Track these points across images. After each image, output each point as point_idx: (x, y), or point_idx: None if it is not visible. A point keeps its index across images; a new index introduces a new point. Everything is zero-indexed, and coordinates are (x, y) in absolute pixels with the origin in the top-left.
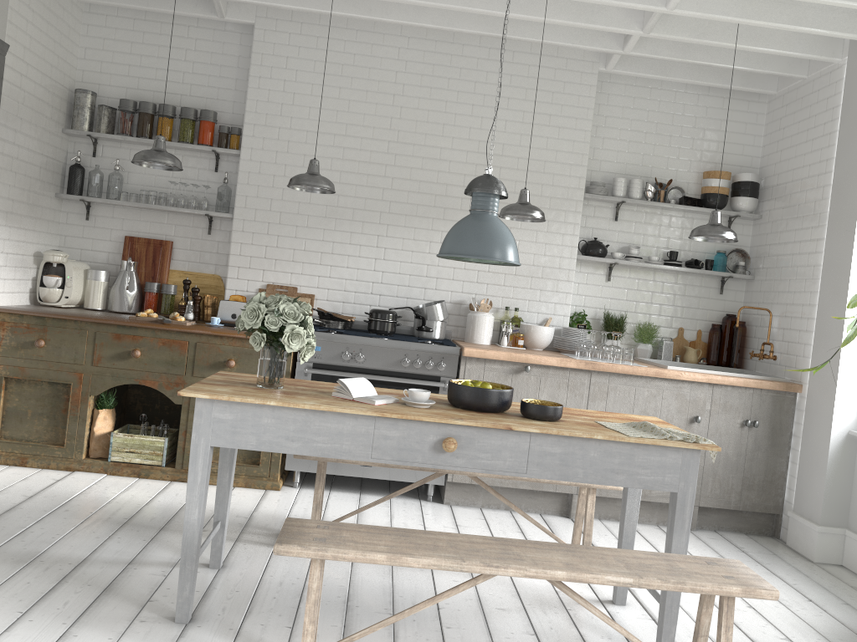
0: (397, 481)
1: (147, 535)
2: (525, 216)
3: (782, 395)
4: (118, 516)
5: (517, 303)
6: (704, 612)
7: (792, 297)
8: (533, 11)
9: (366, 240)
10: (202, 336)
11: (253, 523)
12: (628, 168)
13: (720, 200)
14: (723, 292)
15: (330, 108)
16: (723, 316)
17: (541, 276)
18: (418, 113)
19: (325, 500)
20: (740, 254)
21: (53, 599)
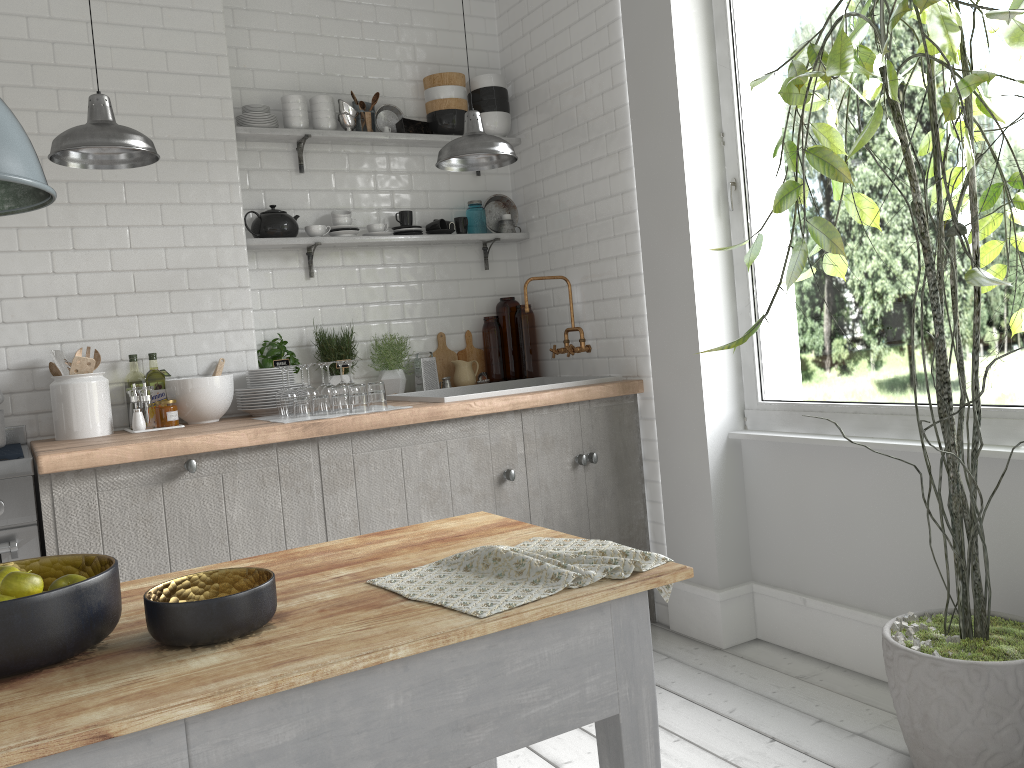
0: None
1: None
2: (115, 158)
3: (618, 403)
4: None
5: (152, 344)
6: None
7: (597, 249)
8: None
9: None
10: None
11: None
12: (303, 80)
13: (458, 119)
14: (489, 266)
15: None
16: (496, 303)
17: (187, 287)
18: None
19: None
20: (501, 204)
21: None
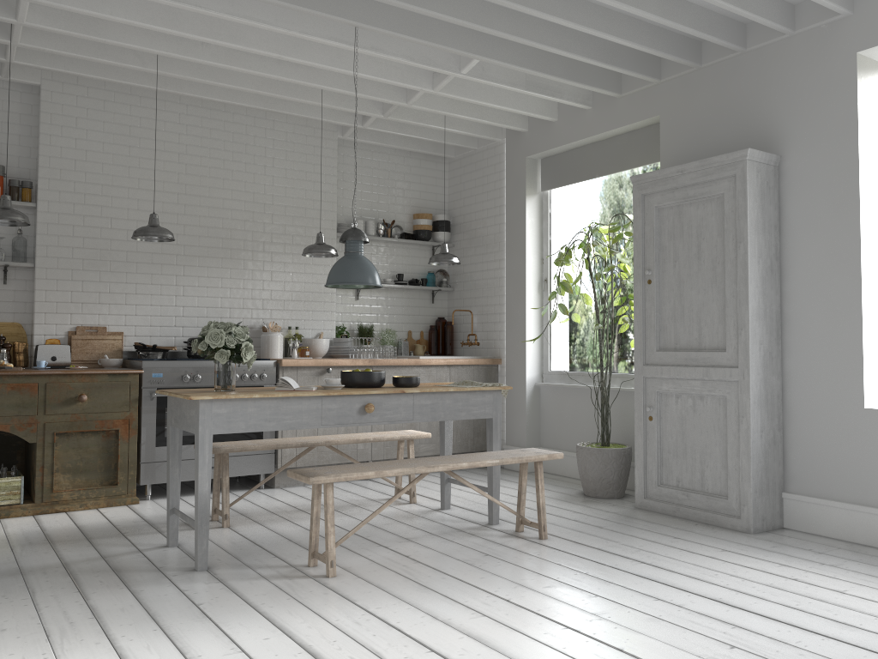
0: (220, 483)
1: (84, 543)
2: (318, 253)
3: (490, 368)
4: (35, 540)
5: (296, 322)
6: (523, 479)
7: (486, 300)
8: (308, 96)
9: (166, 280)
10: (51, 376)
11: (155, 522)
12: (362, 212)
13: (428, 234)
14: (434, 301)
15: (123, 164)
16: (435, 319)
17: (311, 299)
18: (201, 169)
19: (185, 502)
20: (442, 273)
21: (87, 582)
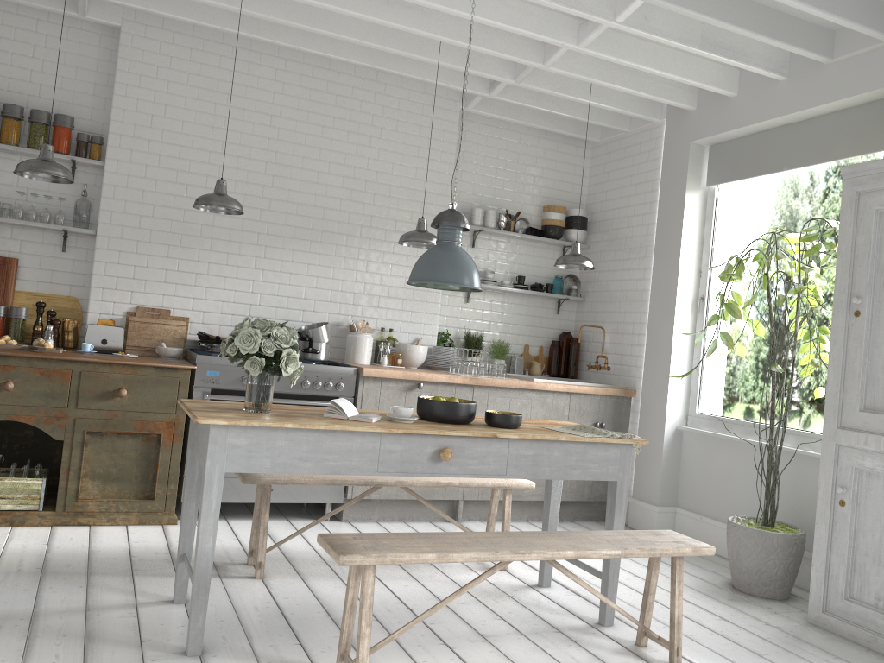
0: (282, 505)
1: (79, 581)
2: (418, 243)
3: (621, 400)
4: (27, 566)
5: (390, 323)
6: (653, 574)
7: (623, 316)
8: (423, 52)
9: (244, 261)
10: (87, 364)
11: None
12: (482, 199)
13: (559, 231)
14: (559, 312)
15: (206, 123)
16: (559, 333)
17: (411, 298)
18: (296, 135)
19: (230, 529)
20: (572, 279)
21: (39, 654)
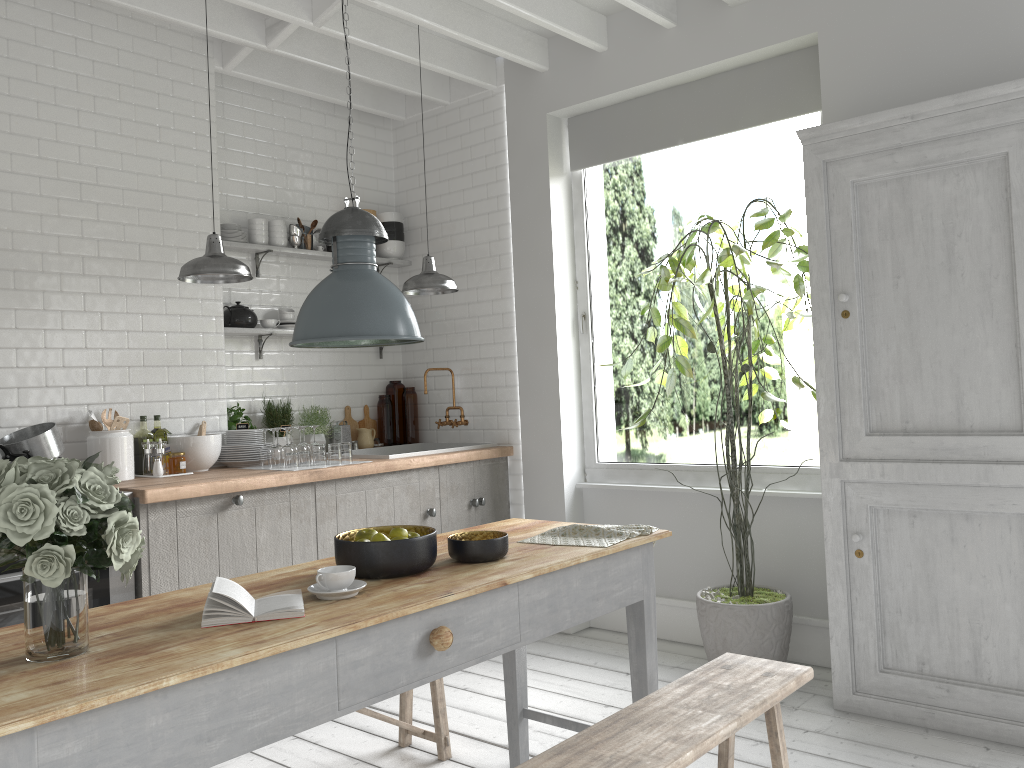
0: None
1: None
2: (208, 276)
3: (496, 462)
4: None
5: (153, 407)
6: None
7: (478, 351)
8: None
9: None
10: None
11: None
12: (261, 206)
13: None
14: (382, 355)
15: None
16: (386, 384)
17: (181, 363)
18: None
19: None
20: None
21: None
